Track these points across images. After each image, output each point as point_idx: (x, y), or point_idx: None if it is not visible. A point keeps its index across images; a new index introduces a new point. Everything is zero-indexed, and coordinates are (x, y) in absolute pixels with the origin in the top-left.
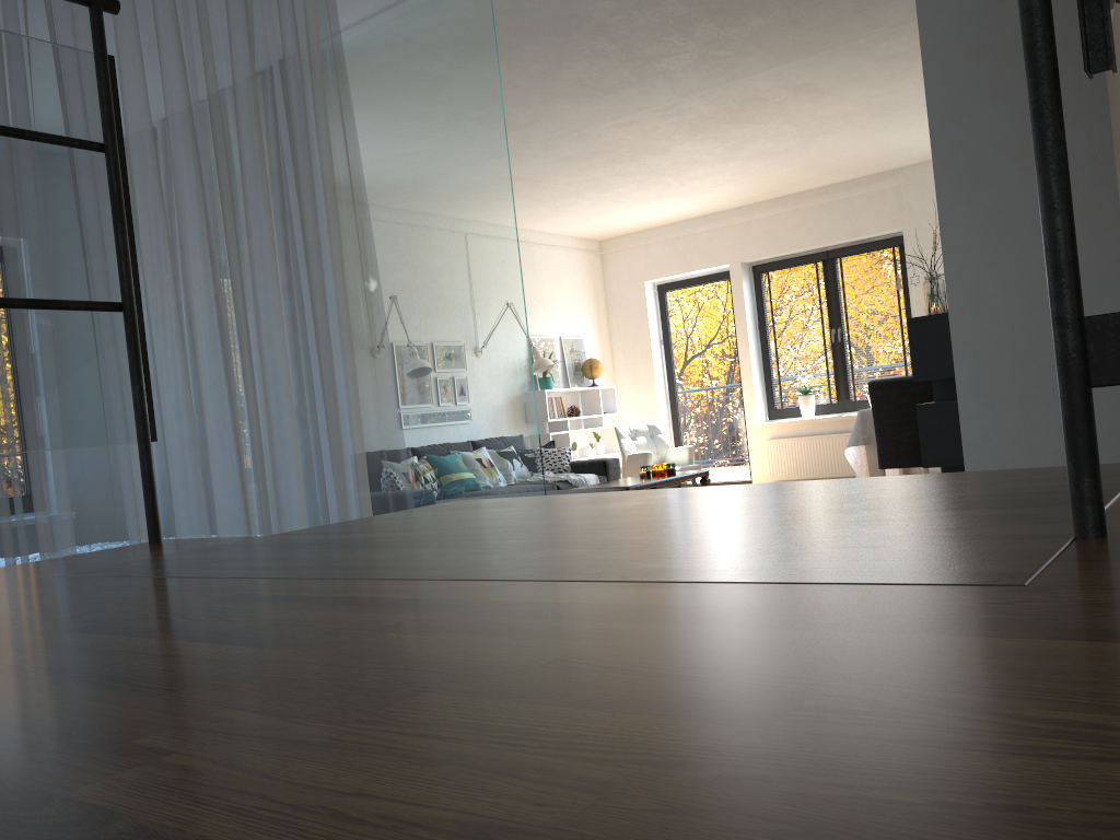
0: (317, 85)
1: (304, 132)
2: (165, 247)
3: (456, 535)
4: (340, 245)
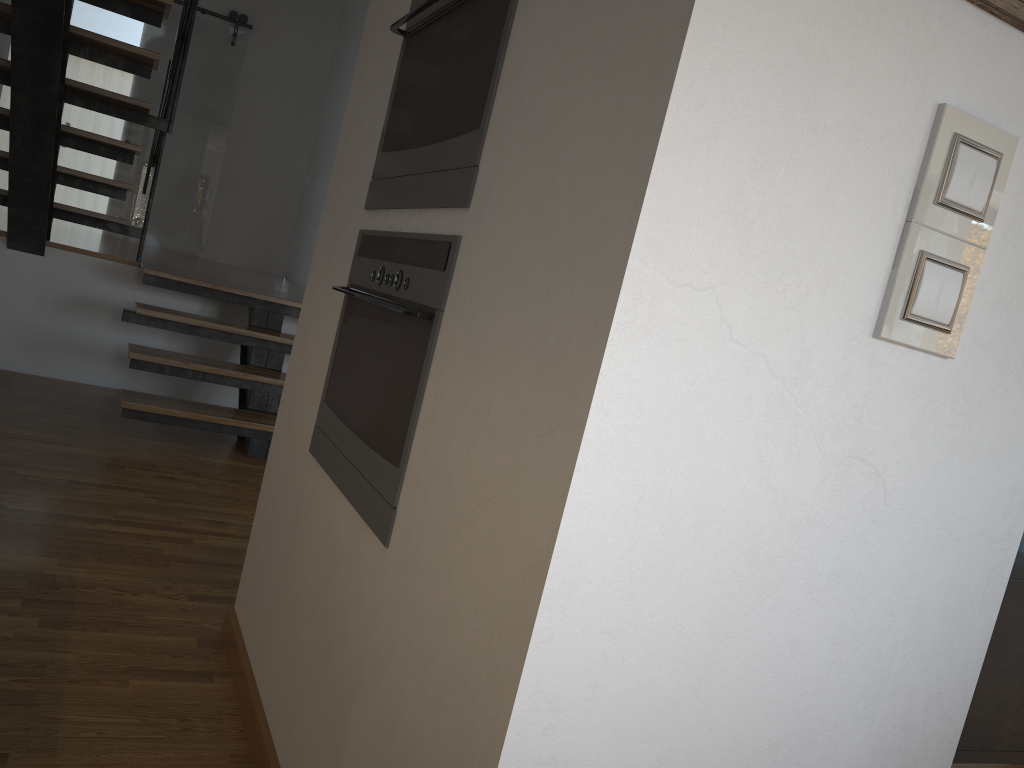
0: None
1: None
2: None
3: (283, 294)
4: None
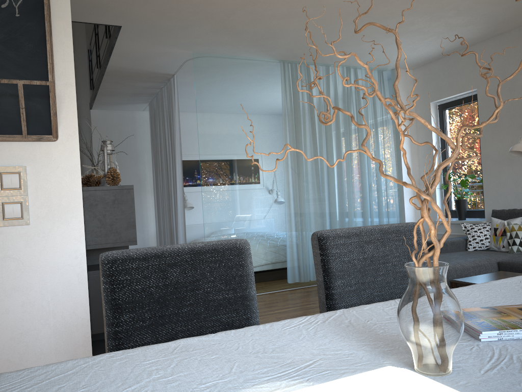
0: (173, 131)
1: (172, 145)
2: (163, 180)
3: None
4: (176, 171)
